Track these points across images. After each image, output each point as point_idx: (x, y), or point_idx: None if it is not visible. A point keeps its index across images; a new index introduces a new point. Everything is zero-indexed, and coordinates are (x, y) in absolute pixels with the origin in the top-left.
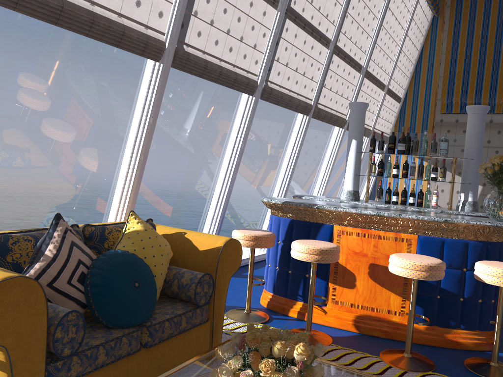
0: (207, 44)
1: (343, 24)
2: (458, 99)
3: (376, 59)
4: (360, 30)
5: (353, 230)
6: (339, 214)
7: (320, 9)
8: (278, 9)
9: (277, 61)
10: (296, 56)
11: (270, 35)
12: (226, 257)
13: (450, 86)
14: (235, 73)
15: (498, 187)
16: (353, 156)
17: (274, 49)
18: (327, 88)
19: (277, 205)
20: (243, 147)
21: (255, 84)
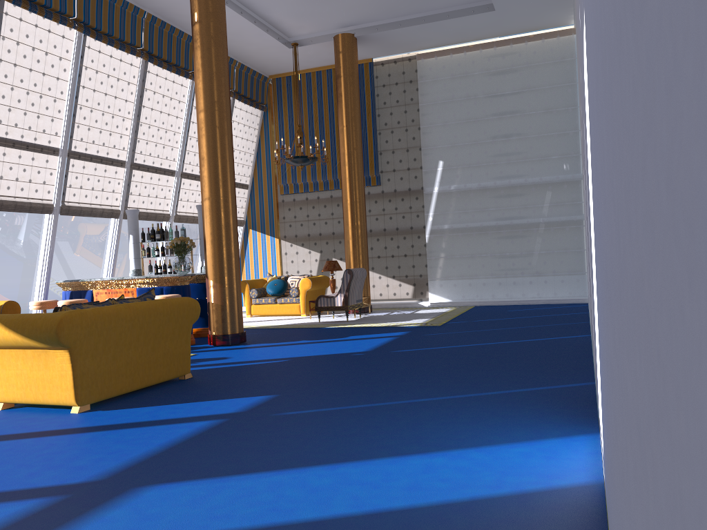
0: (0, 191)
1: (136, 147)
2: (290, 182)
3: (192, 161)
4: (160, 146)
5: (103, 291)
6: (93, 283)
7: (105, 144)
8: (60, 155)
9: (70, 187)
10: (89, 180)
11: (58, 172)
12: (6, 310)
13: (283, 171)
14: (30, 203)
15: (177, 255)
16: (132, 246)
17: (64, 180)
18: (135, 195)
19: (61, 283)
20: (52, 249)
21: (51, 206)
